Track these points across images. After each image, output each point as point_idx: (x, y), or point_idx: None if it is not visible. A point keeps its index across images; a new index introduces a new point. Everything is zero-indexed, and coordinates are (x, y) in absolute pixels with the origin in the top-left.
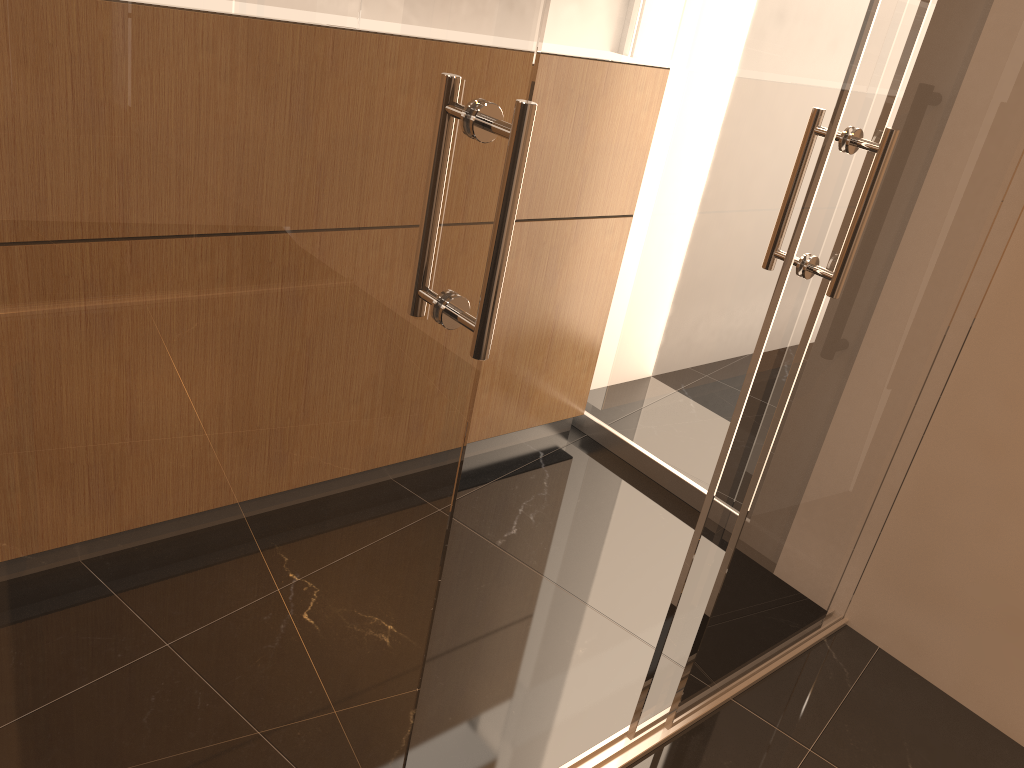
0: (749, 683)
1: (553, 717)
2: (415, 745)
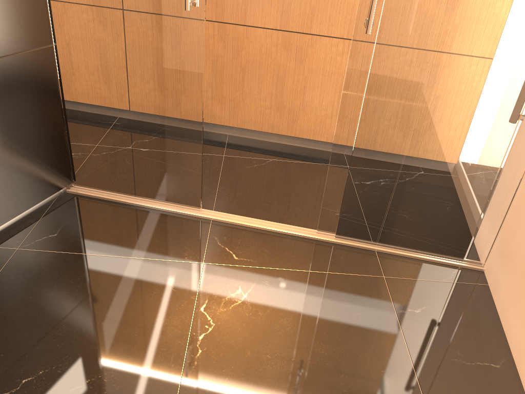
0: (389, 251)
1: (300, 218)
2: (251, 200)
